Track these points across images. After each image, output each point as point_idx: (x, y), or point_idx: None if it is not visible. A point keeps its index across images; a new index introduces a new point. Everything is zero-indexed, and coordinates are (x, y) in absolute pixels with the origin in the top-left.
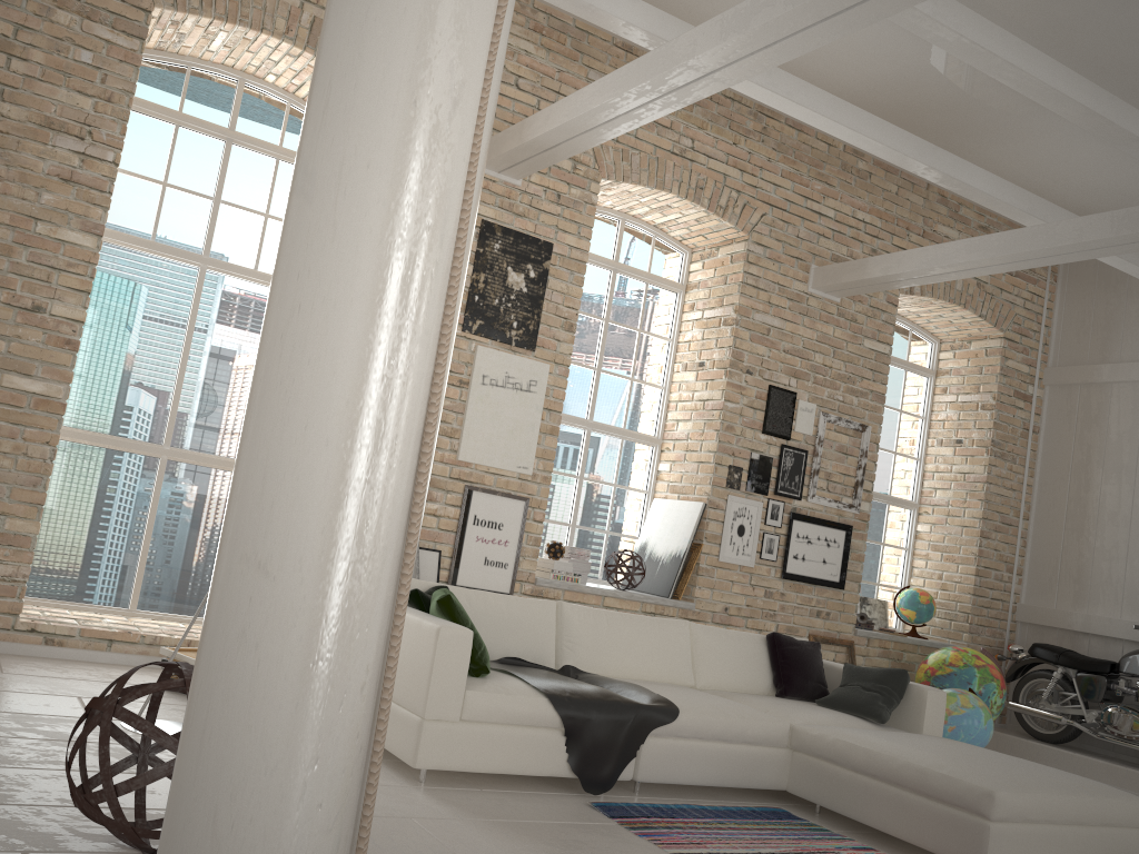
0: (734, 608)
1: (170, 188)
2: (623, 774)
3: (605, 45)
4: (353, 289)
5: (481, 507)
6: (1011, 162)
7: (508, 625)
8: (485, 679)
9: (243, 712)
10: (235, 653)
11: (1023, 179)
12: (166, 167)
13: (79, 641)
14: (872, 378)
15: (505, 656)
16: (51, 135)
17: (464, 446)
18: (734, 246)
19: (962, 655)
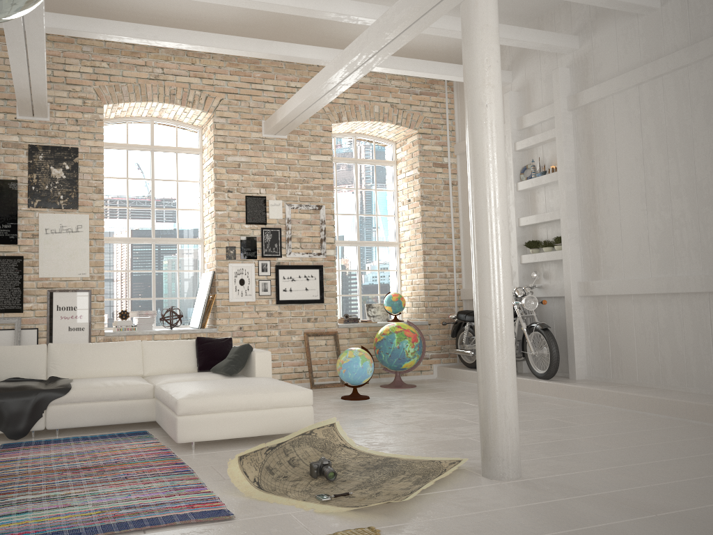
0: (247, 326)
1: None
2: (37, 427)
3: None
4: None
5: (60, 300)
6: None
7: (11, 361)
8: None
9: None
10: None
11: None
12: None
13: None
14: (321, 177)
15: (9, 378)
16: None
17: (41, 269)
18: (210, 121)
19: (390, 327)
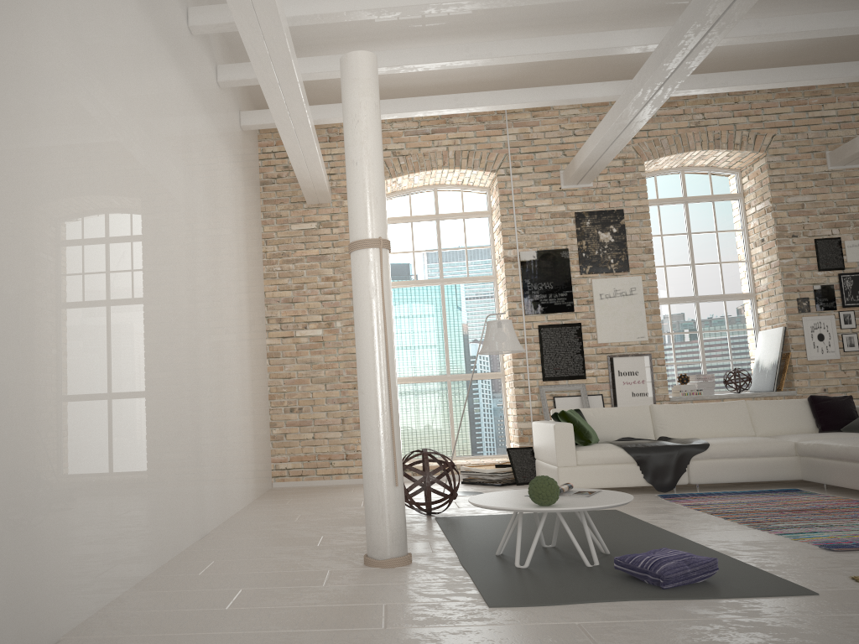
0: (832, 388)
1: (416, 252)
2: (681, 481)
3: None
4: (364, 337)
5: (620, 365)
6: None
7: (619, 422)
8: (589, 446)
9: (365, 419)
10: (362, 409)
11: None
12: (411, 243)
13: None
14: None
15: (621, 437)
16: None
17: (599, 335)
18: (760, 161)
19: None
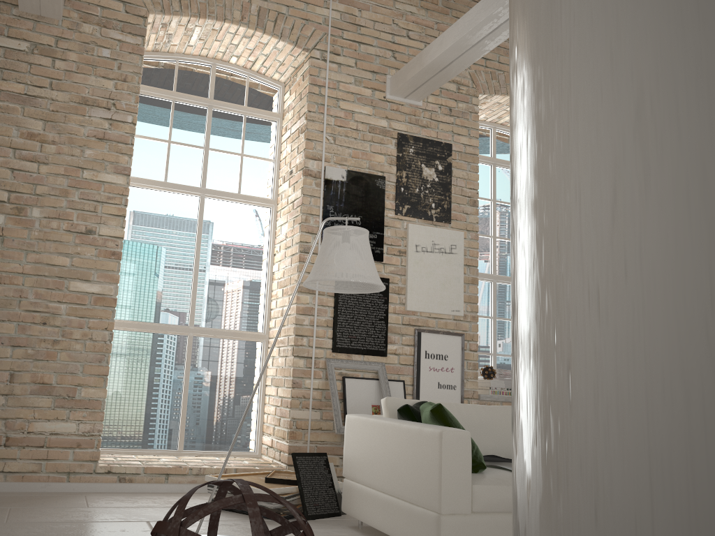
0: None
1: (173, 144)
2: None
3: (466, 1)
4: None
5: (429, 344)
6: None
7: (481, 429)
8: (484, 474)
9: None
10: None
11: None
12: (169, 130)
13: (144, 477)
14: None
15: (483, 455)
16: (87, 109)
17: (409, 299)
18: None
19: None
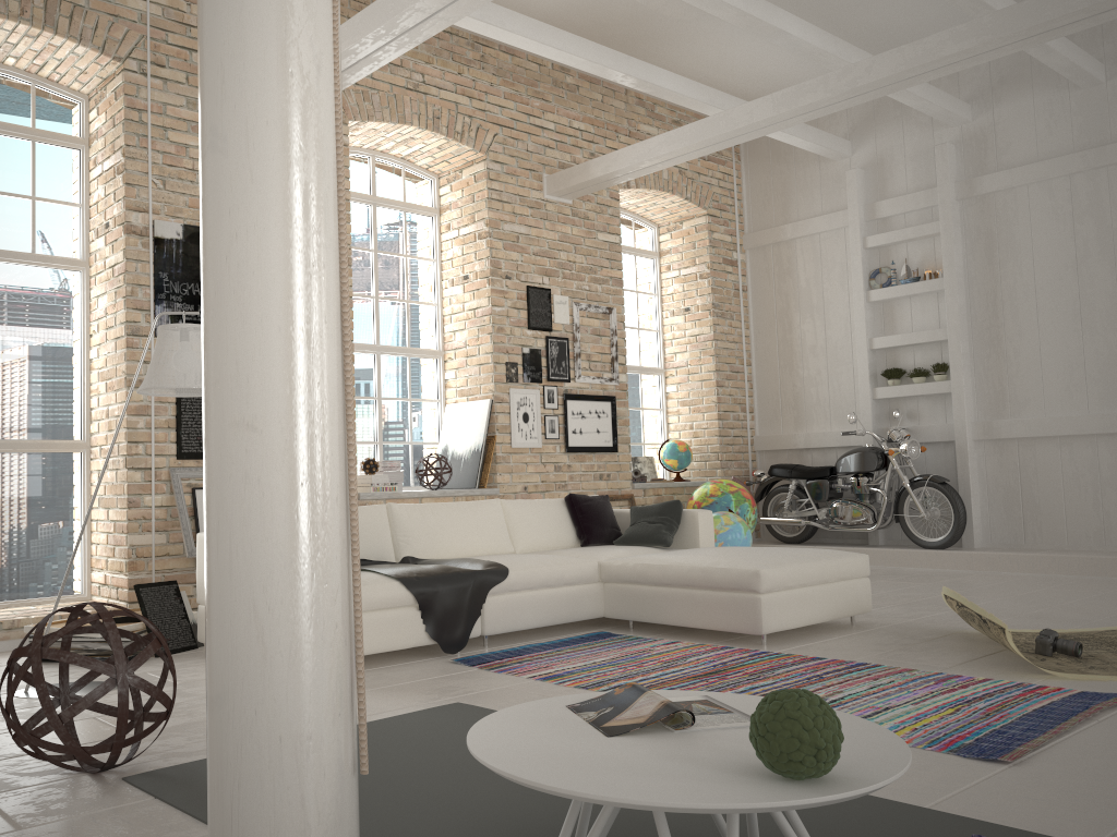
0: (532, 486)
1: None
2: (473, 632)
3: None
4: (275, 215)
5: None
6: (689, 62)
7: None
8: None
9: (259, 530)
10: (243, 491)
11: (701, 76)
12: None
13: None
14: (610, 266)
15: None
16: None
17: None
18: (475, 166)
19: (719, 486)
